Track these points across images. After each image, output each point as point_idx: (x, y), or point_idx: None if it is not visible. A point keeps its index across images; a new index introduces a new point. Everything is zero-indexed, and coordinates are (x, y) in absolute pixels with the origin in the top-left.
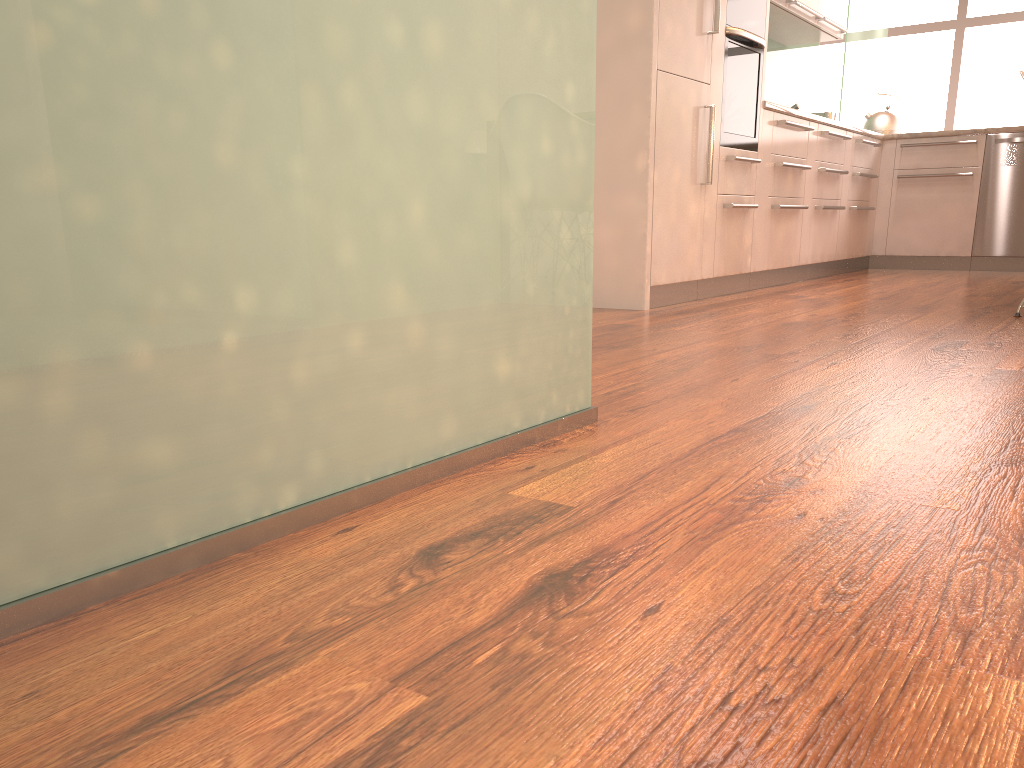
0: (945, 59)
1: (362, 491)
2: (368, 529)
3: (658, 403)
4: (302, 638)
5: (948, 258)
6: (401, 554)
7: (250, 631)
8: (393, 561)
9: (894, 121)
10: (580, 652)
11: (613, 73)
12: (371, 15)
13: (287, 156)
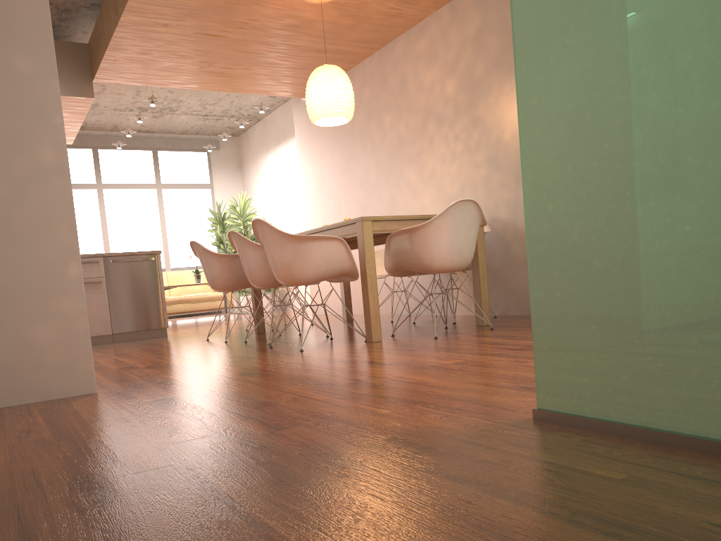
0: None
1: None
2: None
3: (493, 405)
4: None
5: (98, 337)
6: None
7: None
8: None
9: None
10: None
11: (32, 196)
12: None
13: None
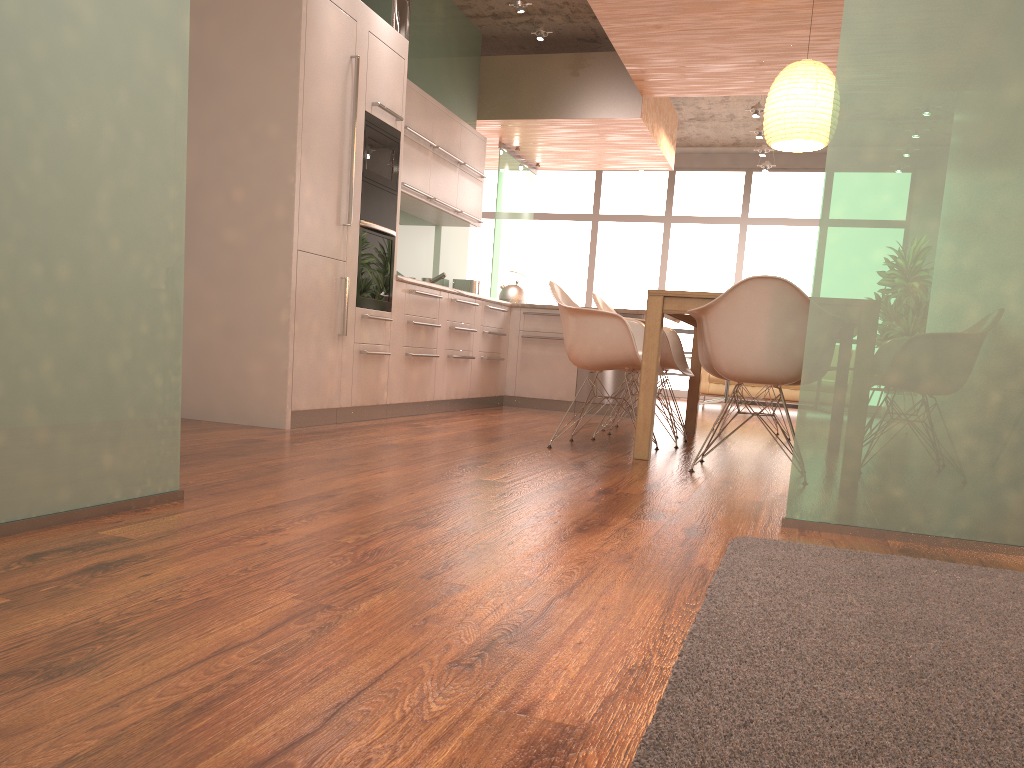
0: (585, 243)
1: None
2: None
3: (235, 491)
4: None
5: (559, 401)
6: (16, 556)
7: None
8: (10, 558)
9: (521, 293)
10: (97, 587)
11: (264, 248)
12: (21, 261)
13: None
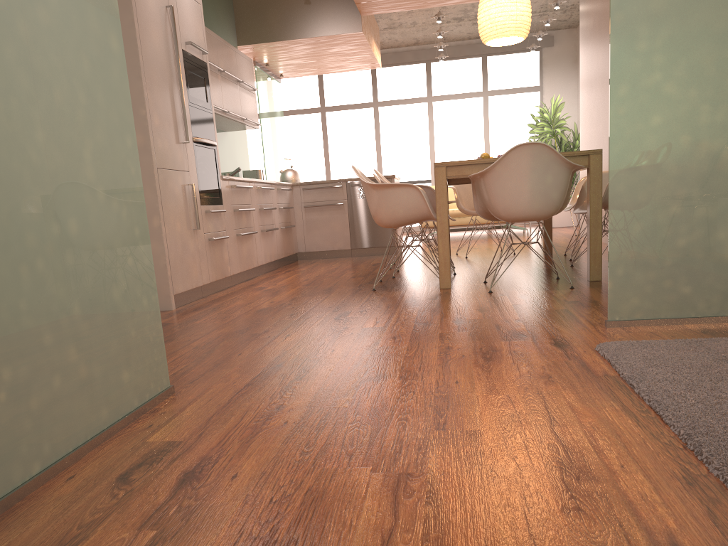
0: (318, 129)
1: (70, 456)
2: (82, 474)
3: (204, 375)
4: (85, 526)
5: (339, 251)
6: (108, 481)
7: (56, 530)
8: (106, 485)
9: (296, 174)
10: (211, 499)
11: None
12: (45, 224)
13: (17, 300)
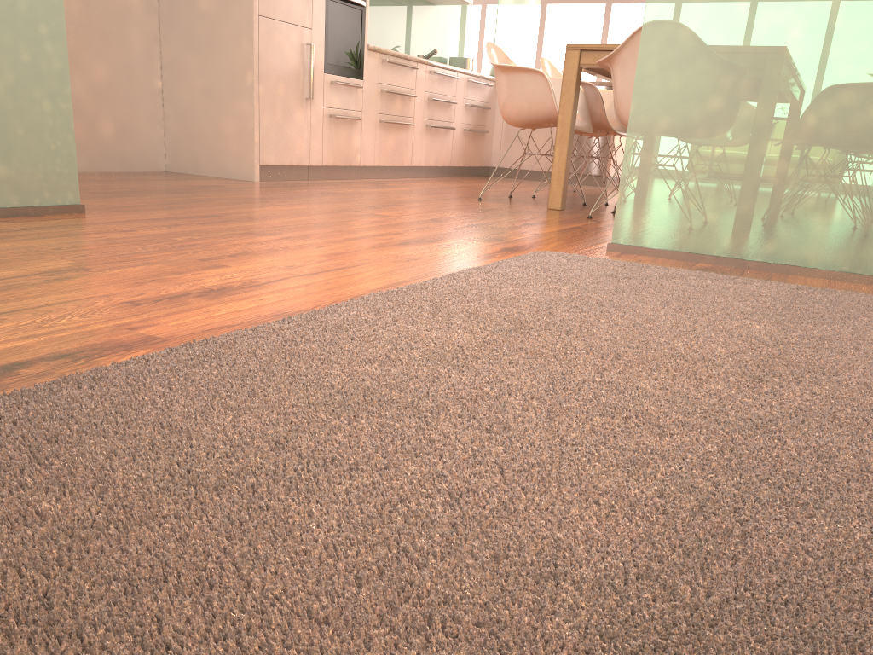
0: (598, 26)
1: None
2: None
3: (138, 210)
4: None
5: (538, 172)
6: None
7: None
8: None
9: None
10: None
11: (231, 14)
12: None
13: None
